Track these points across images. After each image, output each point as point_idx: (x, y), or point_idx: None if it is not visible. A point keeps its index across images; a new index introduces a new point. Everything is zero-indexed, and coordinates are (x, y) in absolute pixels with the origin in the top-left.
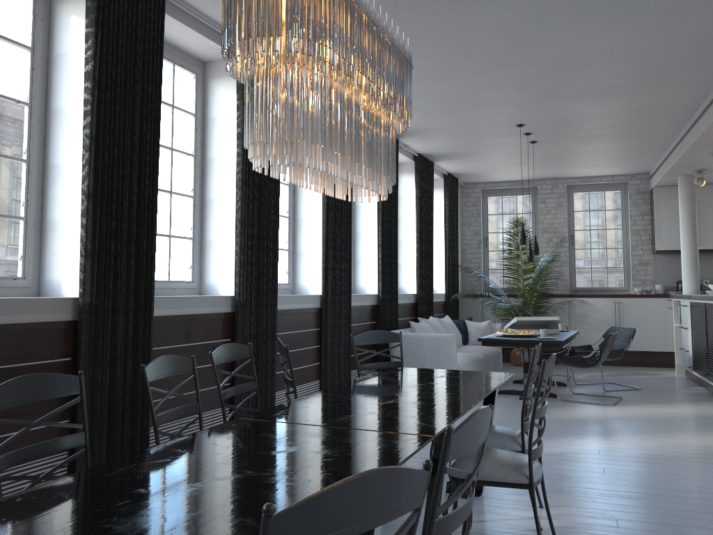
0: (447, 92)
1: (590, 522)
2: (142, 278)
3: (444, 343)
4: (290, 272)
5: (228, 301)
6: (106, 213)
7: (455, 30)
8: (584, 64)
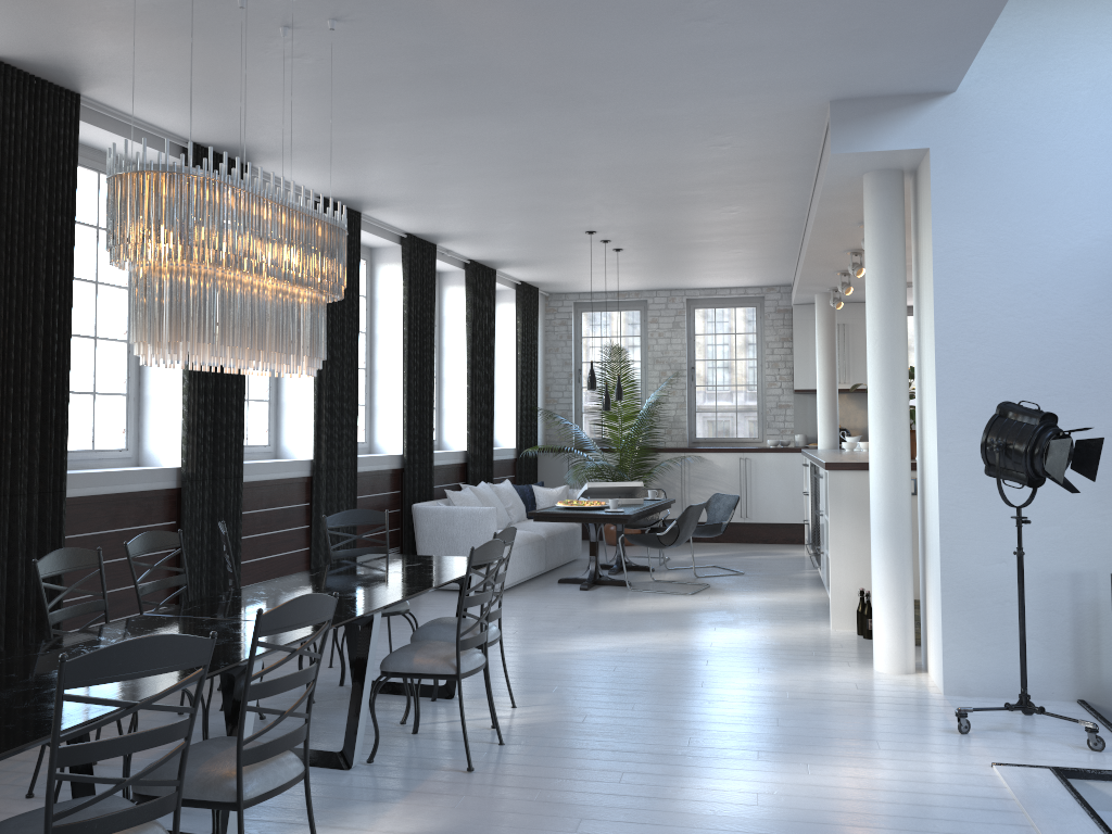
0: (478, 197)
1: (555, 719)
2: (50, 453)
3: (482, 519)
4: (271, 430)
5: (173, 474)
6: (2, 378)
7: (458, 140)
8: (635, 175)
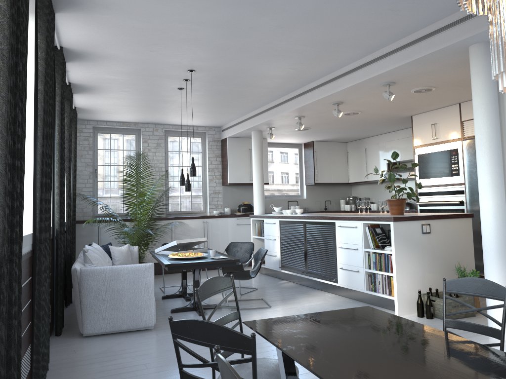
0: (176, 20)
1: None
2: None
3: (143, 273)
4: None
5: None
6: None
7: None
8: (306, 24)
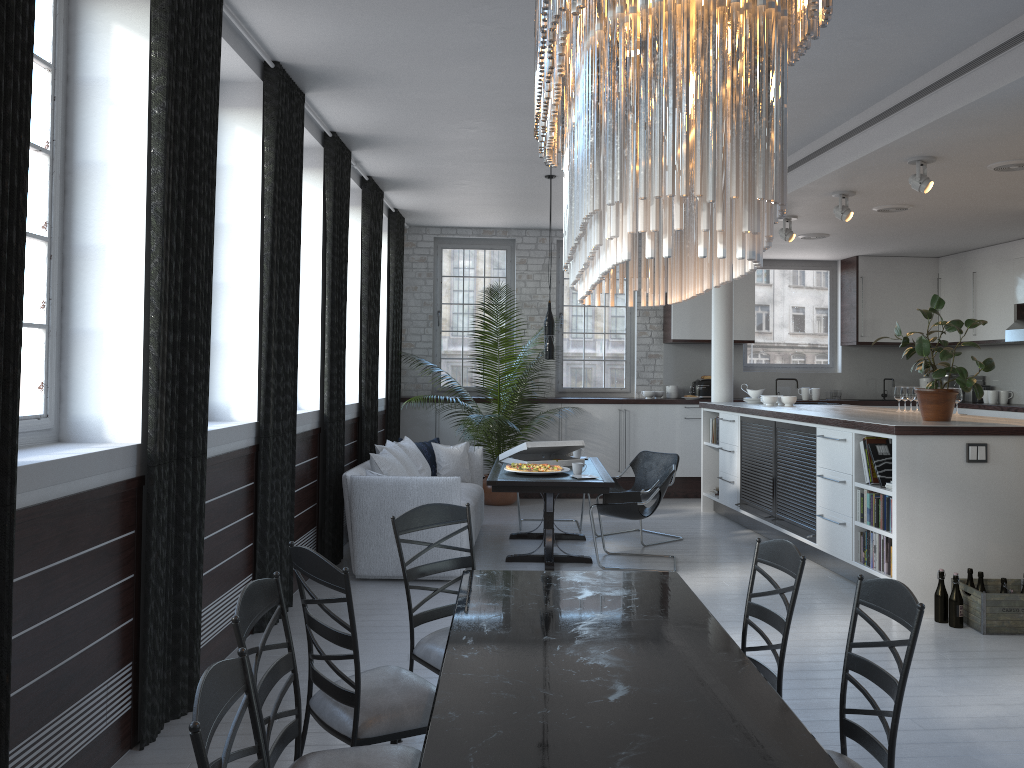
0: (480, 86)
1: None
2: None
3: (443, 492)
4: None
5: (133, 455)
6: None
7: None
8: None
